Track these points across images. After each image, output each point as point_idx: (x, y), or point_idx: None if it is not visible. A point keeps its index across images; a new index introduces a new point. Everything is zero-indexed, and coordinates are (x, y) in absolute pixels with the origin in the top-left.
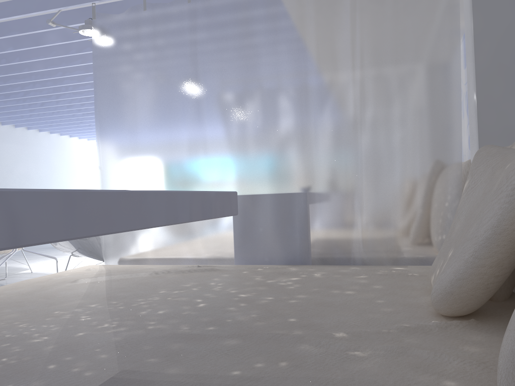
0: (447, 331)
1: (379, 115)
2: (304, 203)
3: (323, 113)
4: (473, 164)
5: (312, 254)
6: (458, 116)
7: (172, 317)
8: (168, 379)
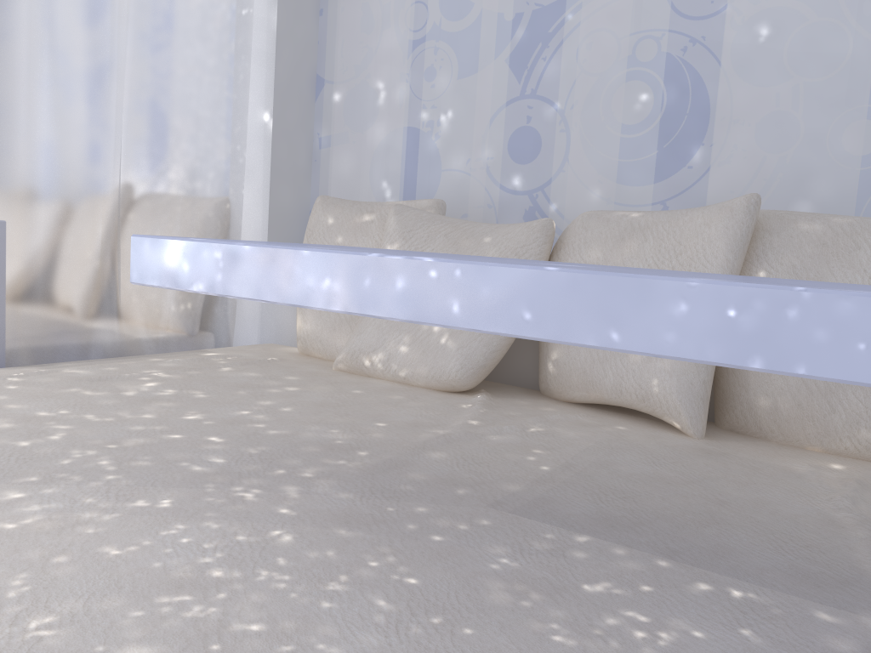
0: (499, 402)
1: (151, 106)
2: (8, 243)
3: (63, 74)
4: (400, 226)
5: (18, 343)
6: (244, 138)
7: (270, 459)
8: (540, 491)
